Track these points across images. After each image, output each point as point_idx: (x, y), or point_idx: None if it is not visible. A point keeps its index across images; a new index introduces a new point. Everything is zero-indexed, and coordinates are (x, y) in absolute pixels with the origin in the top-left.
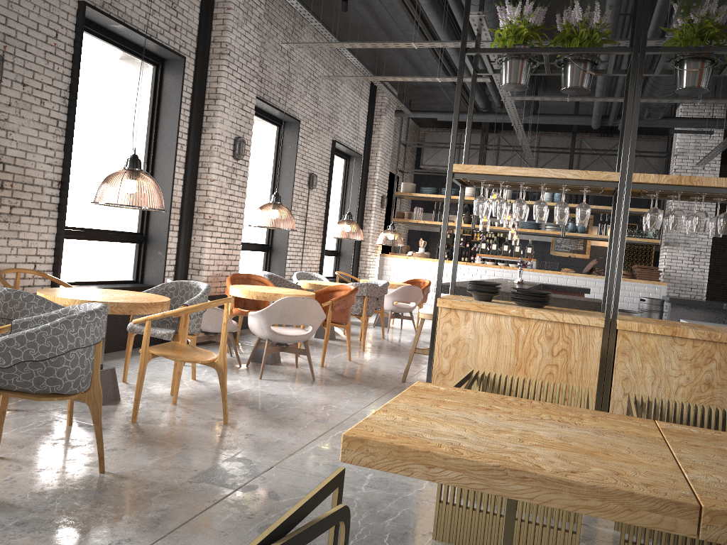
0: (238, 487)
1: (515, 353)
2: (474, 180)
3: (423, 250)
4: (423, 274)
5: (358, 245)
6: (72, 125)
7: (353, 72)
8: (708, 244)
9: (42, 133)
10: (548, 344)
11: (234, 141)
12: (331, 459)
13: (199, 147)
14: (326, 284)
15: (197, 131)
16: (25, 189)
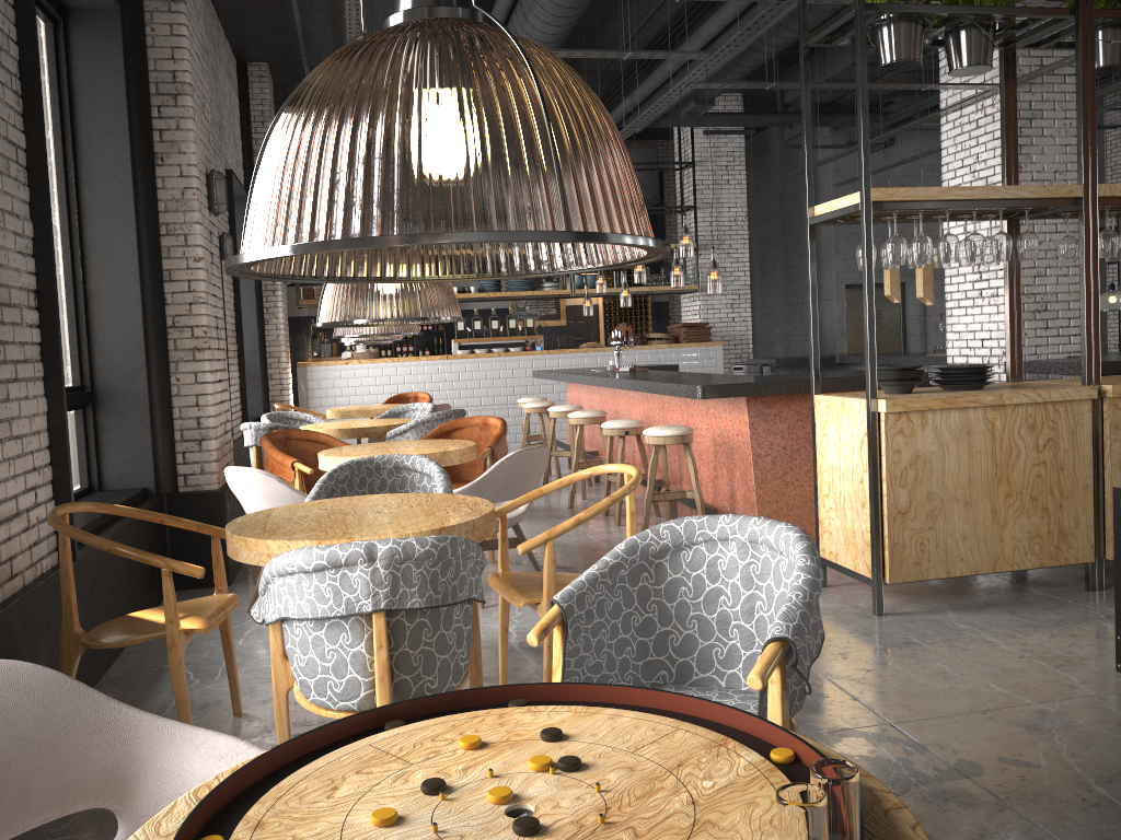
0: (956, 772)
1: (992, 458)
2: (887, 212)
3: (365, 346)
4: (379, 386)
5: (261, 353)
6: (45, 157)
7: (224, 43)
8: (746, 283)
9: (6, 181)
10: (1031, 436)
11: (206, 179)
12: (905, 685)
13: (154, 194)
14: (370, 426)
15: (145, 162)
16: (5, 318)
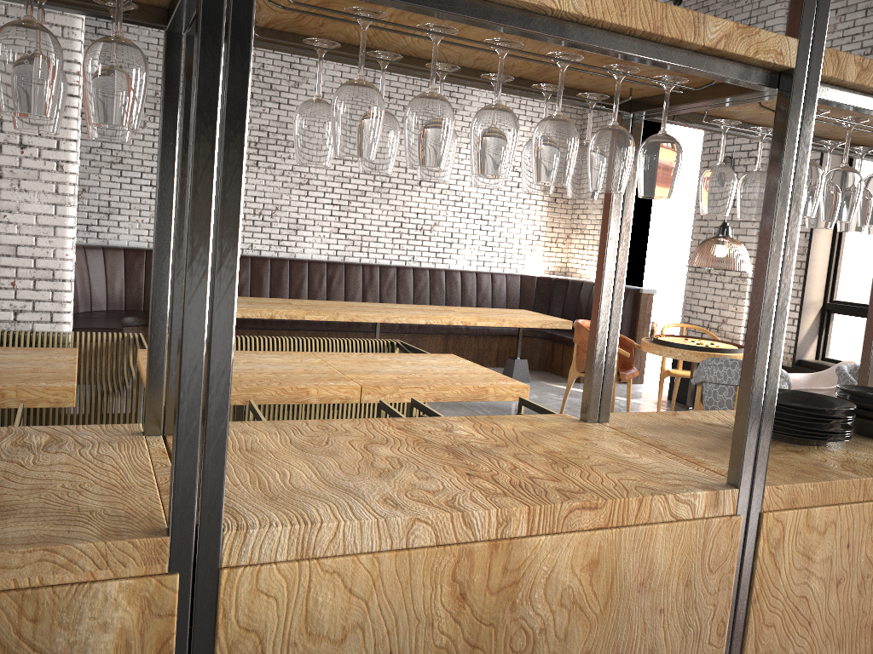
0: None
1: None
2: None
3: None
4: None
5: None
6: None
7: None
8: None
9: None
10: None
11: None
12: None
13: None
14: None
15: None
16: None
